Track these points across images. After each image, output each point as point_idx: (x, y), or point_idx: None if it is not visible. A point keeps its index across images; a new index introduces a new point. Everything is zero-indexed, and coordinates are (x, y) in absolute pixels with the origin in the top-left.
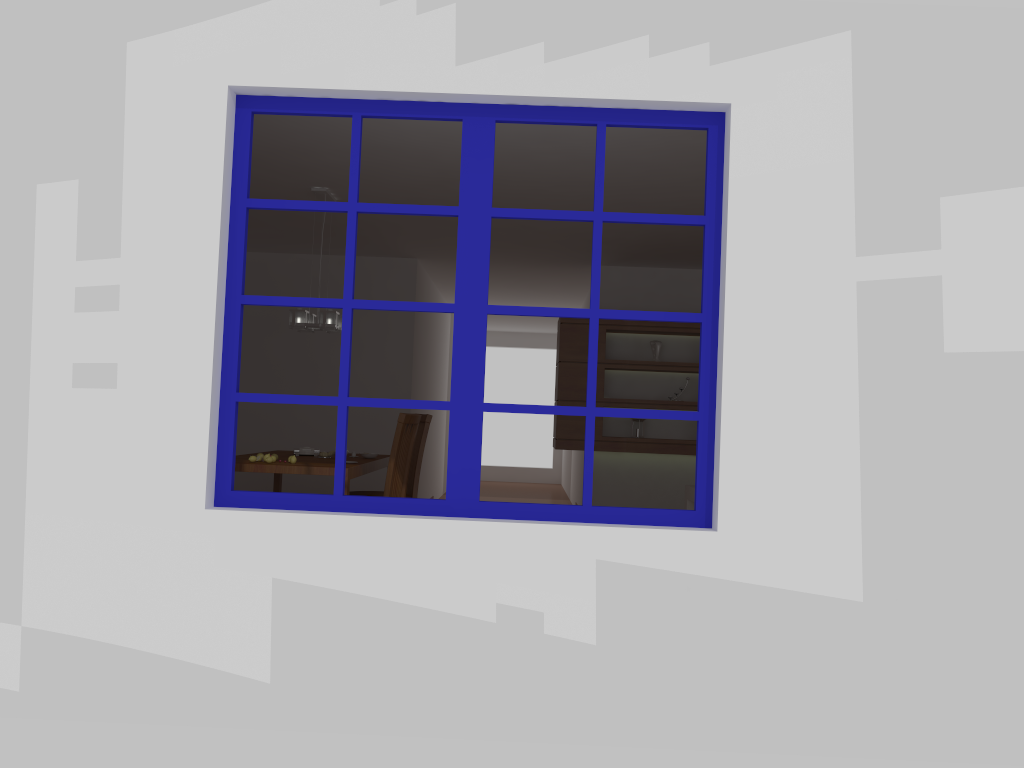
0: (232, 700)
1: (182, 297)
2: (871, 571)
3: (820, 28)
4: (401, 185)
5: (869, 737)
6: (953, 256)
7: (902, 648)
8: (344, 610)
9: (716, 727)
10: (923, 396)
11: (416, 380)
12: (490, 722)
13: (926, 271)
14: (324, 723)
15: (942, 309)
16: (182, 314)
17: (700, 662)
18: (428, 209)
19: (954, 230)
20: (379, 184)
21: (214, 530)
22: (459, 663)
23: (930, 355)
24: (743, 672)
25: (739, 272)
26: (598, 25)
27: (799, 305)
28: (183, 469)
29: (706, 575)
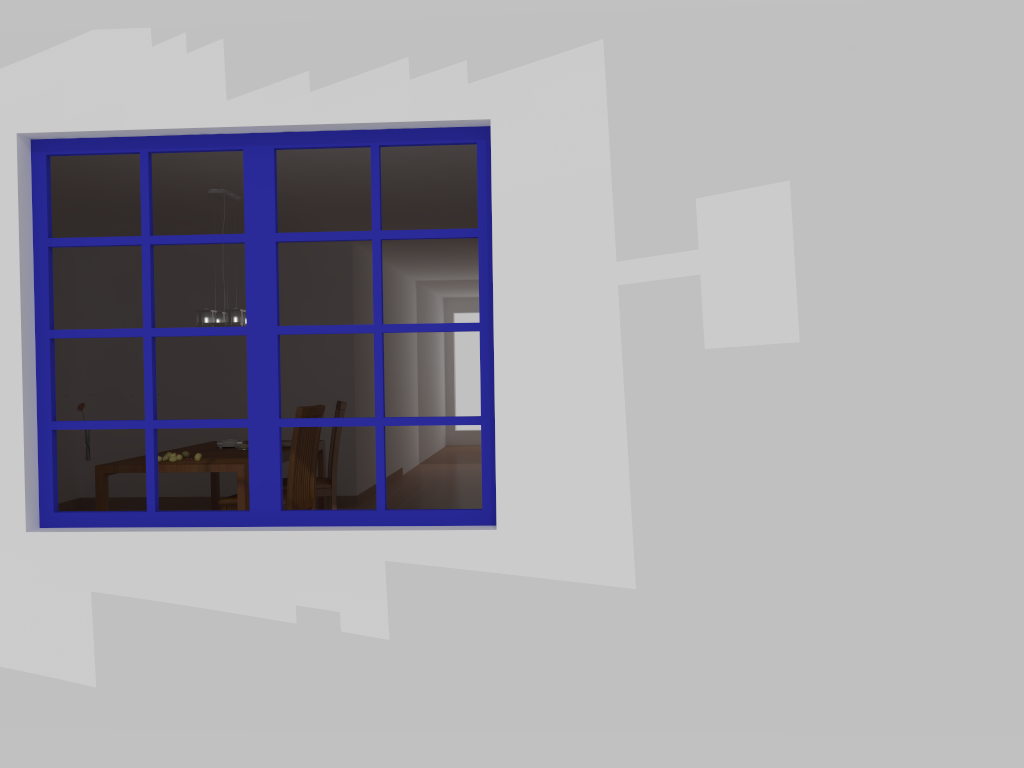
0: (63, 704)
1: None
2: (643, 560)
3: (573, 39)
4: (291, 183)
5: (647, 713)
6: (710, 255)
7: (675, 630)
8: (158, 618)
9: (504, 710)
10: (686, 392)
11: (362, 360)
12: (297, 714)
13: (685, 271)
14: (147, 721)
15: (701, 307)
16: None
17: (486, 651)
18: (216, 238)
19: (710, 230)
20: None
21: (36, 551)
22: (265, 662)
23: (691, 352)
24: (527, 659)
25: (506, 283)
26: (359, 51)
27: (564, 311)
28: (4, 496)
29: (488, 571)
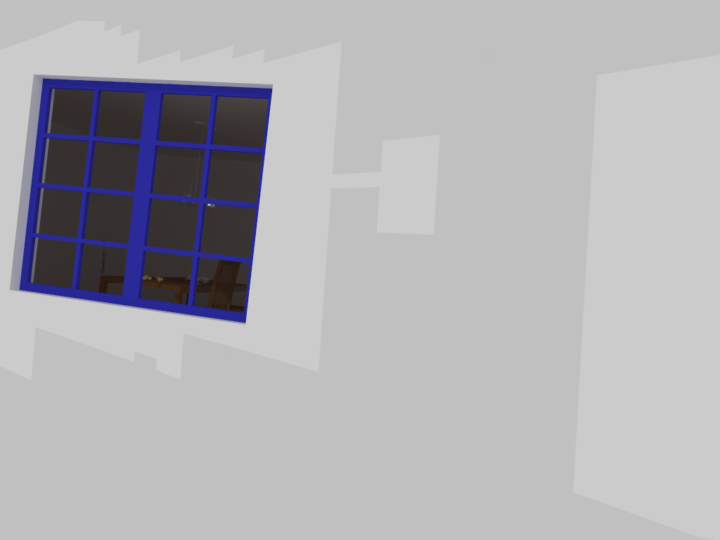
0: (15, 386)
1: (7, 182)
2: (324, 355)
3: (324, 40)
4: (240, 121)
5: (315, 448)
6: (387, 176)
7: (337, 400)
8: (66, 347)
9: (236, 431)
10: (362, 257)
11: None
12: (127, 413)
13: (371, 184)
14: (53, 403)
15: (378, 207)
16: (6, 191)
17: (231, 395)
18: (126, 140)
19: (389, 160)
20: (227, 121)
21: (13, 301)
22: (115, 381)
23: (368, 233)
24: (252, 403)
25: (269, 180)
26: (208, 40)
27: (299, 201)
28: (2, 269)
29: (238, 348)
